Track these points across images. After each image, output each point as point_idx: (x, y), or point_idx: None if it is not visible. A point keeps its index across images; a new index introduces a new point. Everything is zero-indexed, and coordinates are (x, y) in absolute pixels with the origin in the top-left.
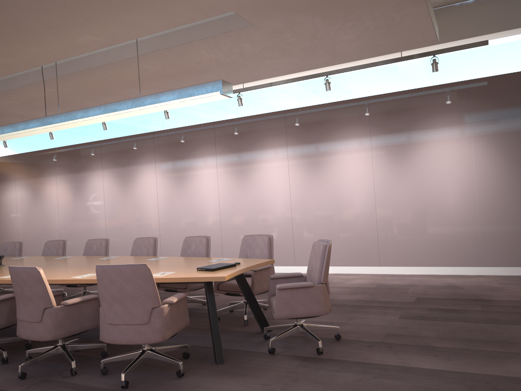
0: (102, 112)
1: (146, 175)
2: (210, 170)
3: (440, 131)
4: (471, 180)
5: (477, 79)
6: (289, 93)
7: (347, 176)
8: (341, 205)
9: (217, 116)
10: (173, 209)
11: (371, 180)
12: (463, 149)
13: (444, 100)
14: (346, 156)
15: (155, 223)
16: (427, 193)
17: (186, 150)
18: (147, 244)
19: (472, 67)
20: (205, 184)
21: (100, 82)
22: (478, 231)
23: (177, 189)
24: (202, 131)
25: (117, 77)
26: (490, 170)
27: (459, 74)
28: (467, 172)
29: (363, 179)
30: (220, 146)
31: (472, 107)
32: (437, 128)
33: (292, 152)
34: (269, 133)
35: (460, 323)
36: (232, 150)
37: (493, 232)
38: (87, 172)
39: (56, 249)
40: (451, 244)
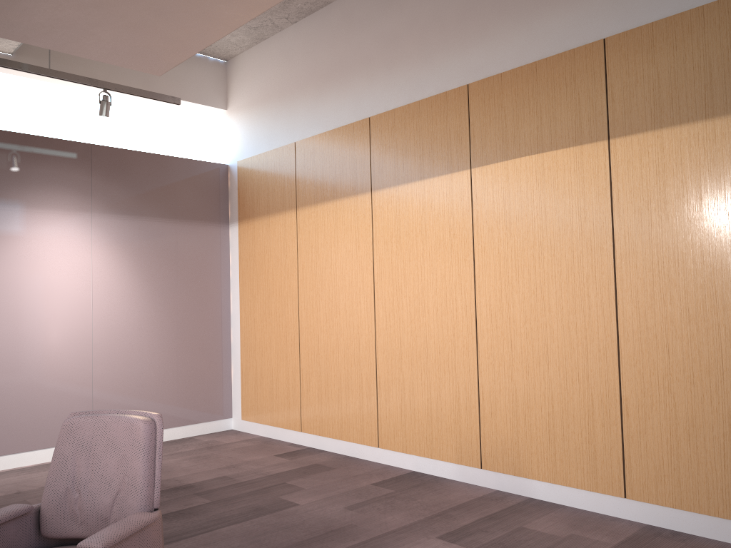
0: None
1: None
2: None
3: (44, 214)
4: (87, 301)
5: (106, 147)
6: None
7: None
8: None
9: None
10: None
11: None
12: (78, 250)
13: (55, 164)
14: None
15: None
16: (13, 320)
17: None
18: None
19: (88, 127)
20: None
21: None
22: (92, 383)
23: None
24: None
25: None
26: (115, 288)
27: (68, 130)
28: (82, 289)
29: None
30: None
31: (96, 187)
32: (38, 209)
33: None
34: None
35: (232, 526)
36: None
37: (114, 383)
38: None
39: None
40: (49, 408)
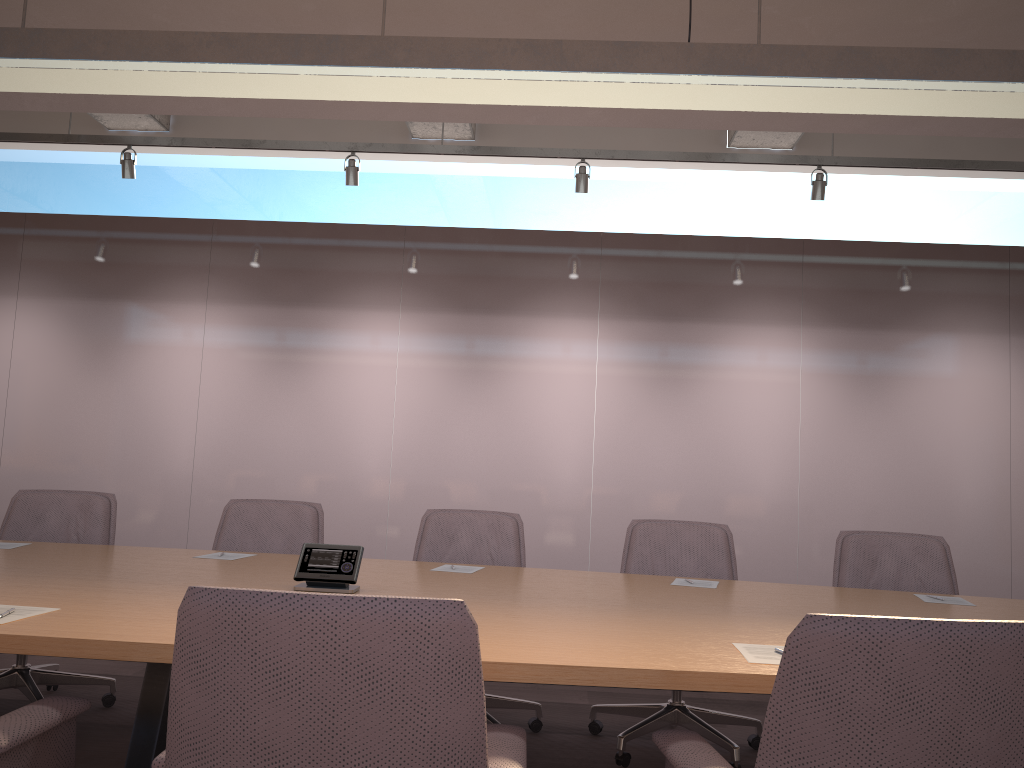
0: (1022, 75)
1: (364, 340)
2: (576, 353)
3: None
4: None
5: None
6: (792, 204)
7: (949, 418)
8: (929, 484)
9: (587, 223)
10: (445, 444)
11: (1005, 433)
12: None
13: None
14: (949, 370)
15: (378, 476)
16: None
17: (507, 293)
18: (698, 542)
19: None
20: (556, 387)
21: (714, 10)
22: None
23: (466, 390)
24: (564, 250)
25: (802, 5)
26: None
27: None
28: None
29: (985, 428)
30: (614, 297)
31: None
32: None
33: (814, 343)
34: (757, 287)
35: None
36: (647, 312)
37: None
38: (147, 304)
39: (285, 533)
40: None
